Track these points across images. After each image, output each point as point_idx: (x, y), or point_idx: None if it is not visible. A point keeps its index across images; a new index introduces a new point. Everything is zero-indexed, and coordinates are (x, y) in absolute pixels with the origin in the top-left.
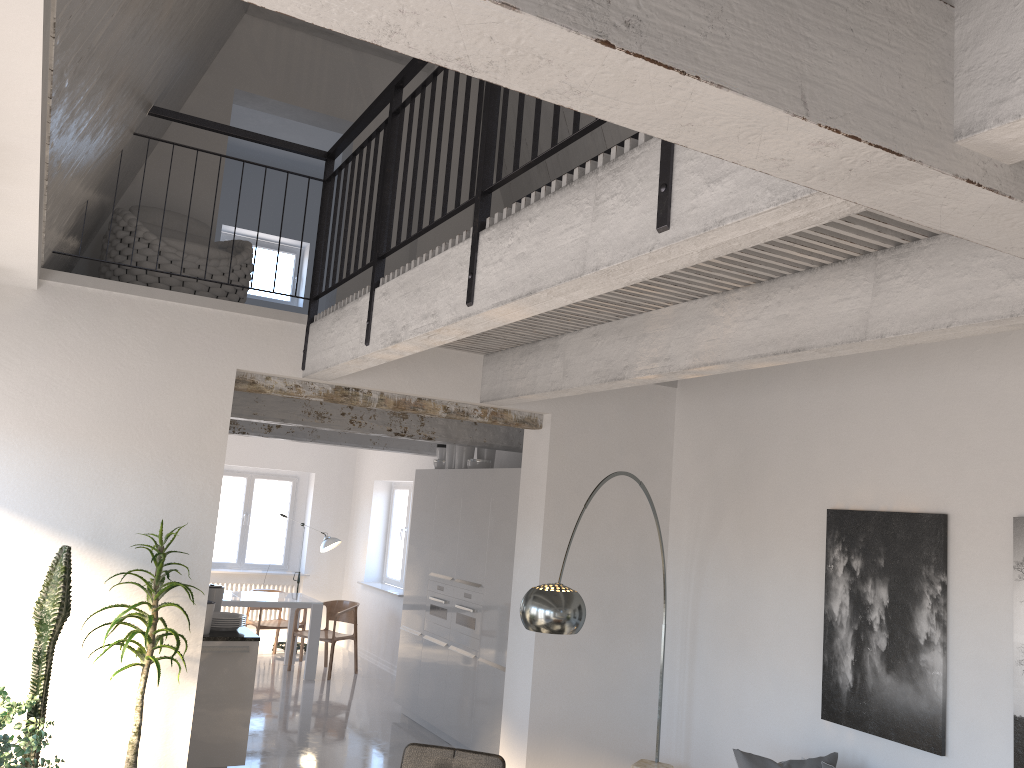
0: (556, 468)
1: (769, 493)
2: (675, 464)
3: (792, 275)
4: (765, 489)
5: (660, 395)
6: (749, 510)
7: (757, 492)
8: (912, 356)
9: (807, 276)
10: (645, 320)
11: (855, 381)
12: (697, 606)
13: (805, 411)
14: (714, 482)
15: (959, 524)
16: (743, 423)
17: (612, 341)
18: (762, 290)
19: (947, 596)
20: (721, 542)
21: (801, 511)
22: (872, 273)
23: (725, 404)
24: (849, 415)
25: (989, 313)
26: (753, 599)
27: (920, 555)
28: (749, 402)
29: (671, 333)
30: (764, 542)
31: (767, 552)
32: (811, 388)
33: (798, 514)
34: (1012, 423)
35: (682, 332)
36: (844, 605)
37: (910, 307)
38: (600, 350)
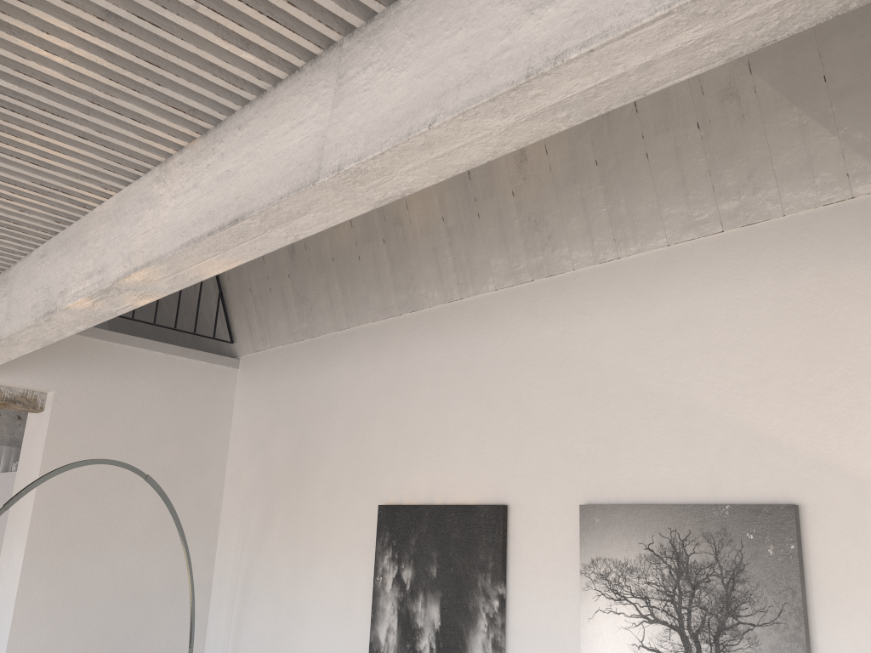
0: (56, 462)
1: (321, 488)
2: (230, 459)
3: (242, 110)
4: (318, 484)
5: (216, 376)
6: (300, 511)
7: (309, 488)
8: (474, 313)
9: (258, 105)
10: (88, 223)
11: (415, 347)
12: (239, 636)
13: (363, 386)
14: (267, 478)
15: (520, 517)
16: (300, 405)
17: (55, 260)
18: (207, 143)
19: (506, 614)
20: (269, 552)
21: (353, 509)
22: (335, 73)
23: (284, 384)
24: (407, 388)
25: (493, 83)
26: (297, 625)
27: (476, 560)
28: (308, 380)
29: (109, 233)
30: (313, 550)
31: (315, 563)
32: (370, 359)
33: (350, 513)
34: (578, 385)
35: (120, 229)
36: (392, 630)
37: (380, 109)
38: (43, 275)
